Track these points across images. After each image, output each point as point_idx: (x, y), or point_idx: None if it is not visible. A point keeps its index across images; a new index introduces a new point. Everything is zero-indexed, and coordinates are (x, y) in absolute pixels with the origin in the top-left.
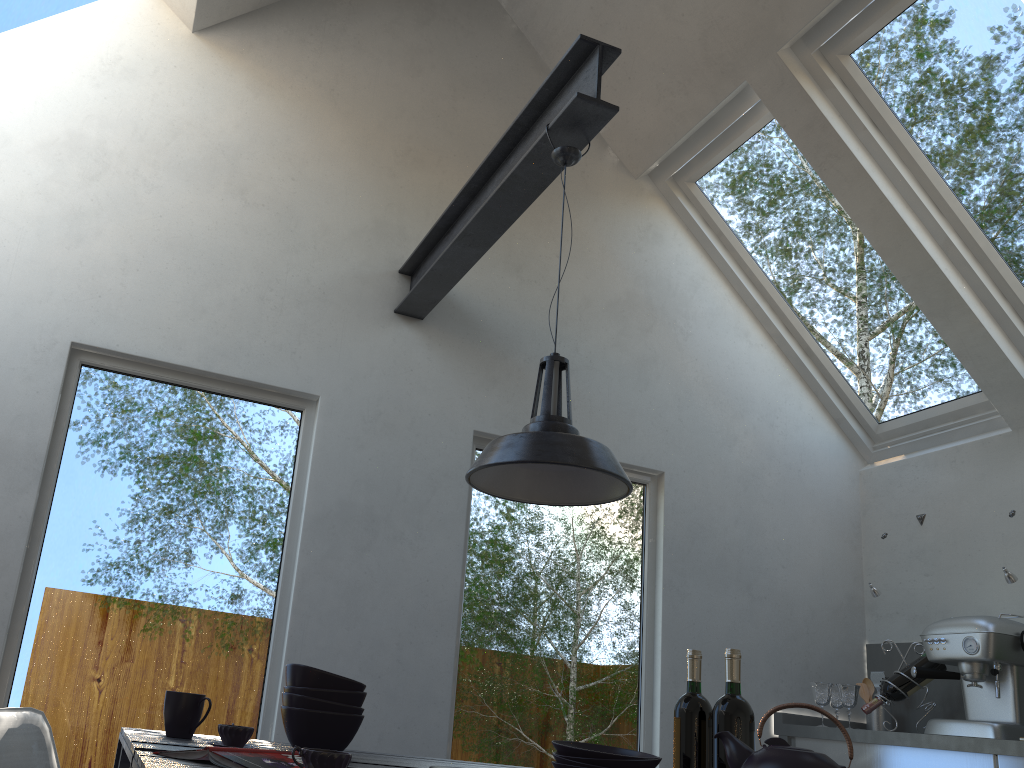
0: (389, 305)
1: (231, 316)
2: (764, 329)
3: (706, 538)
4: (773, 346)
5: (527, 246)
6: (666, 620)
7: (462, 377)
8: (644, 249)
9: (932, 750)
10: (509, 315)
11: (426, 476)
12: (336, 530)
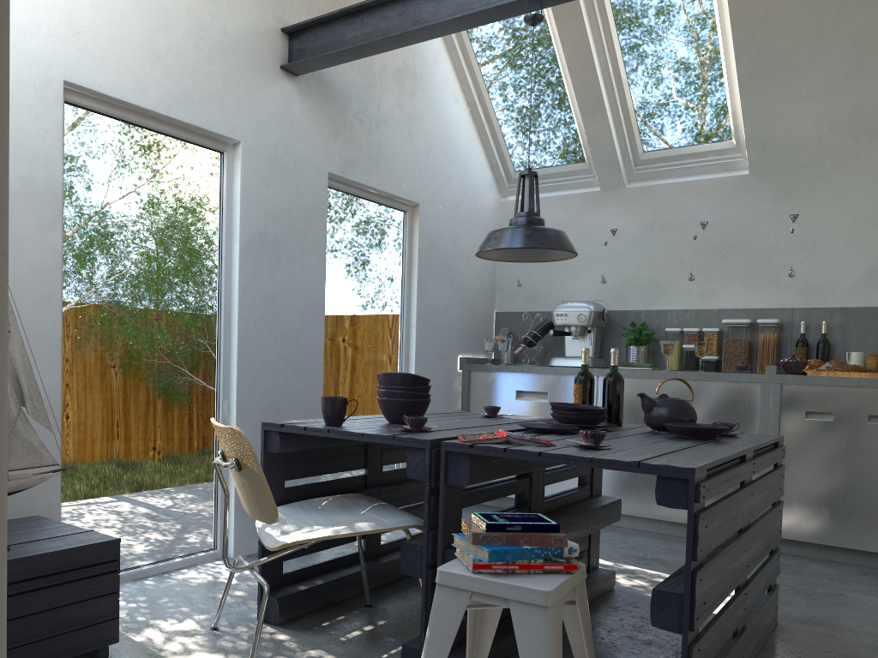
0: (277, 61)
1: (177, 63)
2: (465, 97)
3: (436, 250)
4: (469, 111)
5: None
6: (418, 306)
7: (321, 128)
8: None
9: (562, 375)
10: (344, 76)
11: (305, 209)
12: (258, 254)
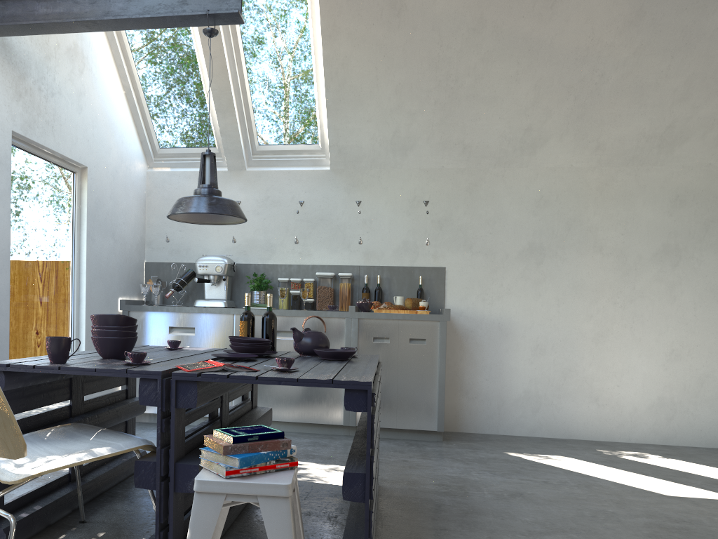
0: None
1: None
2: (121, 82)
3: (101, 207)
4: (124, 93)
5: None
6: (88, 255)
7: (5, 89)
8: None
9: (206, 314)
10: (25, 46)
11: None
12: None
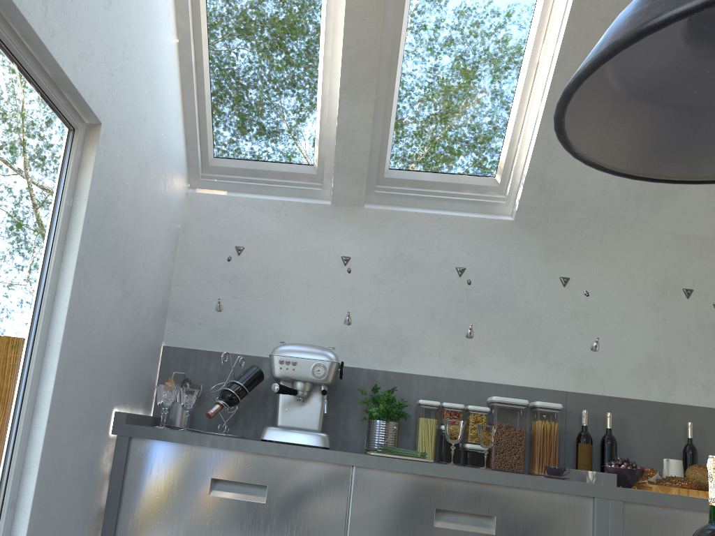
0: None
1: None
2: (177, 19)
3: (112, 218)
4: (177, 42)
5: None
6: (72, 307)
7: None
8: None
9: (294, 459)
10: None
11: None
12: None
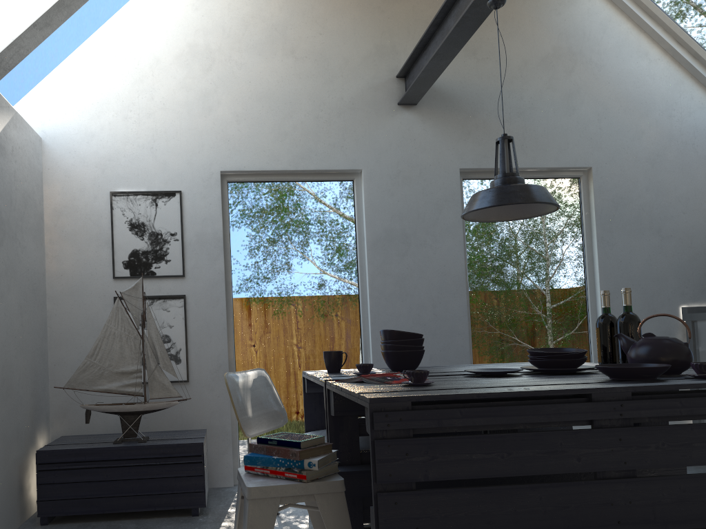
0: (394, 101)
1: (302, 133)
2: (660, 46)
3: (625, 205)
4: (668, 57)
5: (478, 34)
6: (601, 262)
7: (447, 136)
8: (563, 12)
9: None
10: (472, 86)
11: (434, 204)
12: (386, 247)
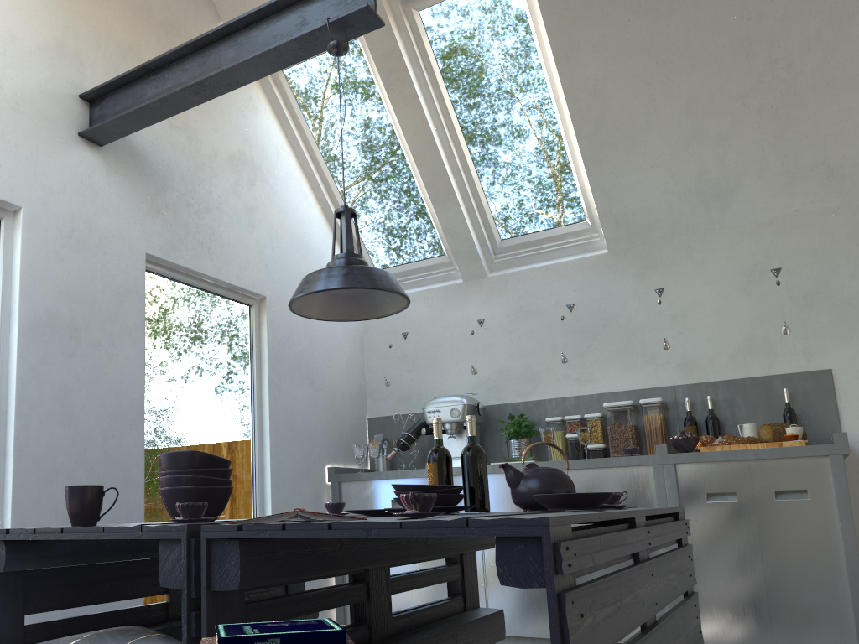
0: (74, 127)
1: None
2: (315, 194)
3: (290, 347)
4: (320, 208)
5: None
6: (271, 408)
7: (135, 205)
8: (248, 117)
9: None
10: (164, 155)
11: (114, 291)
12: (47, 338)
